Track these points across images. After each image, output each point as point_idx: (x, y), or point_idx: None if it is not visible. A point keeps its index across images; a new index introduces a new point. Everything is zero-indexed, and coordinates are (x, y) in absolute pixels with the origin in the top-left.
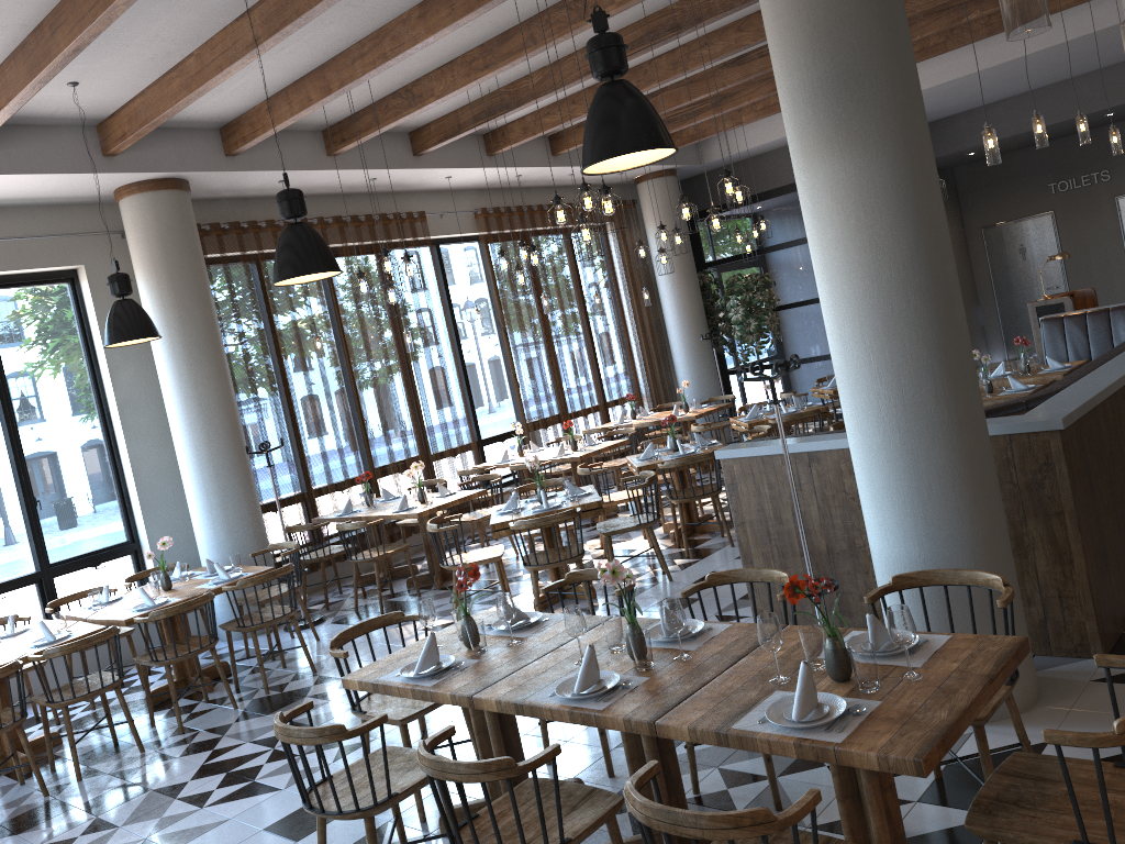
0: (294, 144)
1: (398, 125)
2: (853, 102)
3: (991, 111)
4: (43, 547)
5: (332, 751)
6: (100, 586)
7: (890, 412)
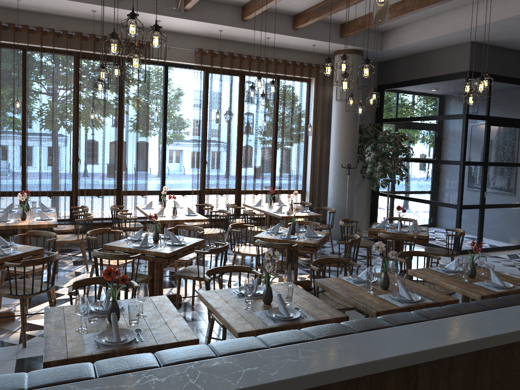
0: None
1: None
2: None
3: None
4: None
5: None
6: None
7: None
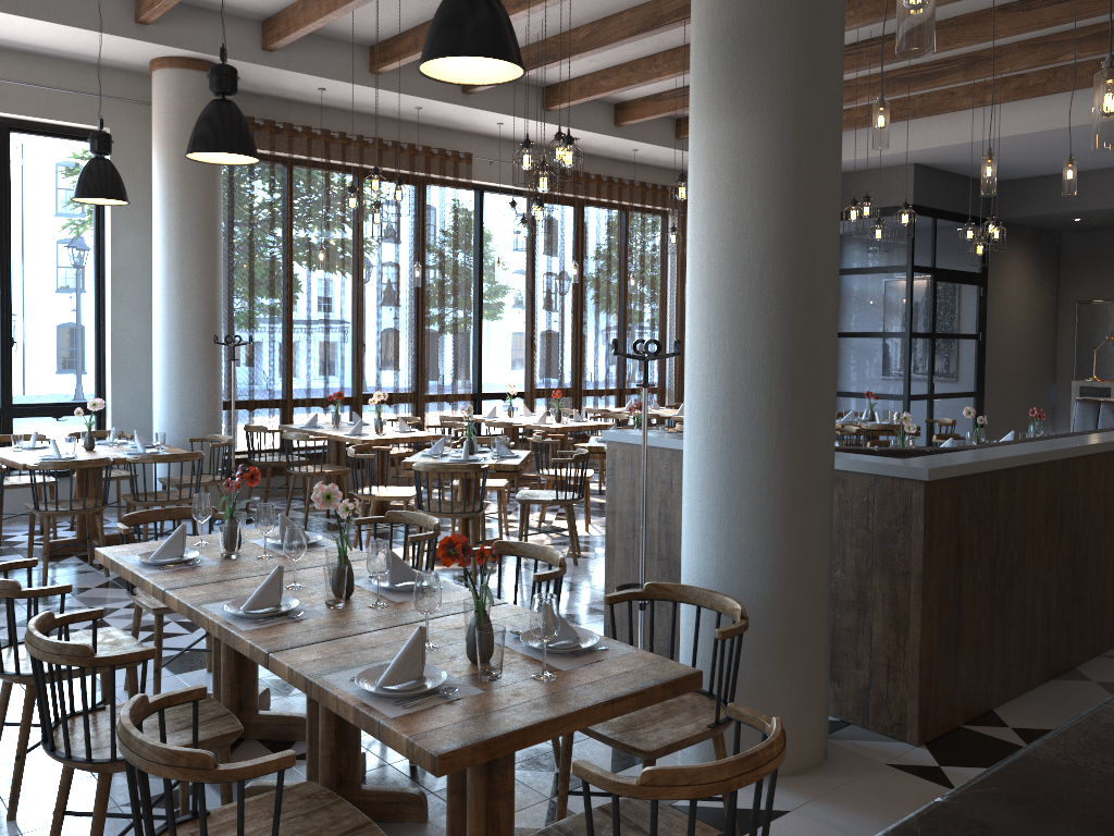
0: (337, 54)
1: None
2: (749, 61)
3: (1104, 177)
4: (9, 387)
5: (145, 634)
6: (57, 437)
7: (718, 411)
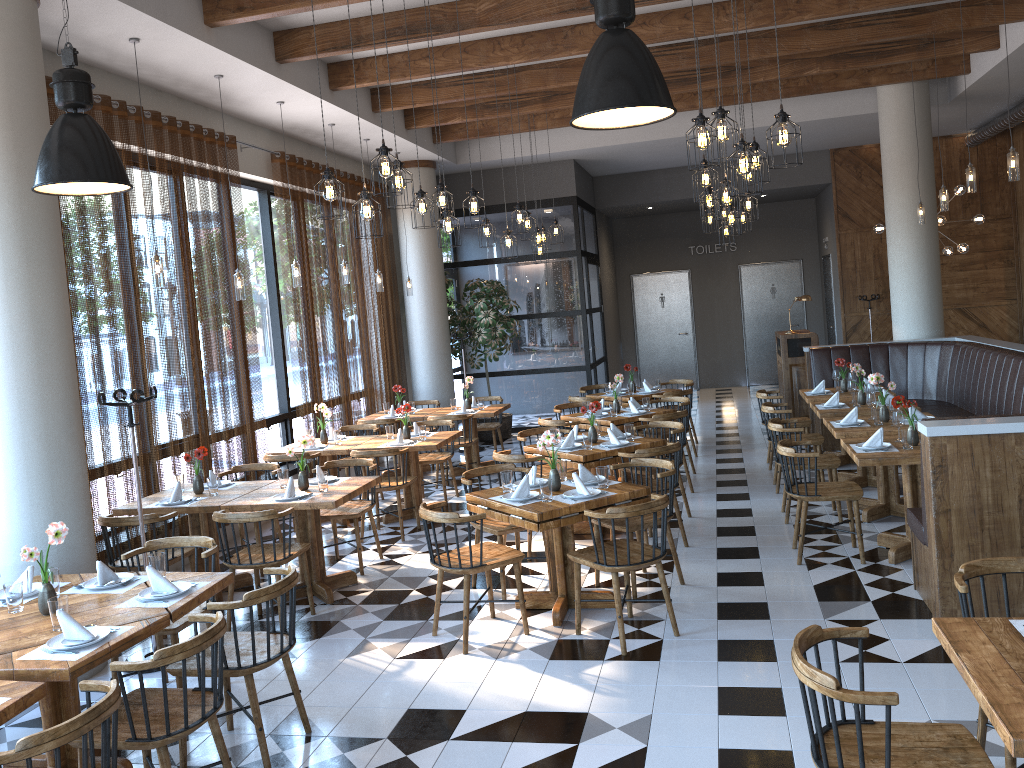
0: None
1: (278, 17)
2: None
3: (685, 173)
4: None
5: None
6: None
7: None
